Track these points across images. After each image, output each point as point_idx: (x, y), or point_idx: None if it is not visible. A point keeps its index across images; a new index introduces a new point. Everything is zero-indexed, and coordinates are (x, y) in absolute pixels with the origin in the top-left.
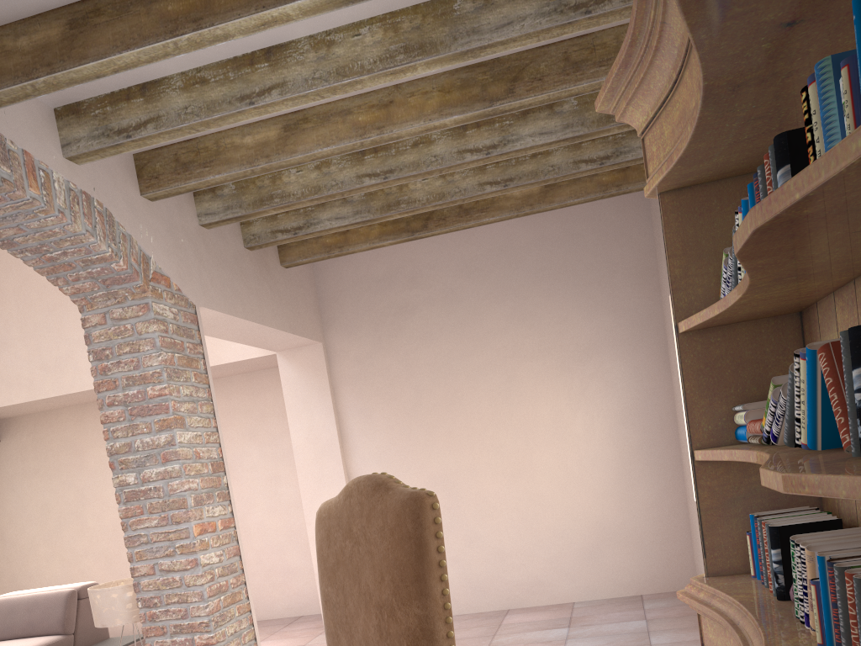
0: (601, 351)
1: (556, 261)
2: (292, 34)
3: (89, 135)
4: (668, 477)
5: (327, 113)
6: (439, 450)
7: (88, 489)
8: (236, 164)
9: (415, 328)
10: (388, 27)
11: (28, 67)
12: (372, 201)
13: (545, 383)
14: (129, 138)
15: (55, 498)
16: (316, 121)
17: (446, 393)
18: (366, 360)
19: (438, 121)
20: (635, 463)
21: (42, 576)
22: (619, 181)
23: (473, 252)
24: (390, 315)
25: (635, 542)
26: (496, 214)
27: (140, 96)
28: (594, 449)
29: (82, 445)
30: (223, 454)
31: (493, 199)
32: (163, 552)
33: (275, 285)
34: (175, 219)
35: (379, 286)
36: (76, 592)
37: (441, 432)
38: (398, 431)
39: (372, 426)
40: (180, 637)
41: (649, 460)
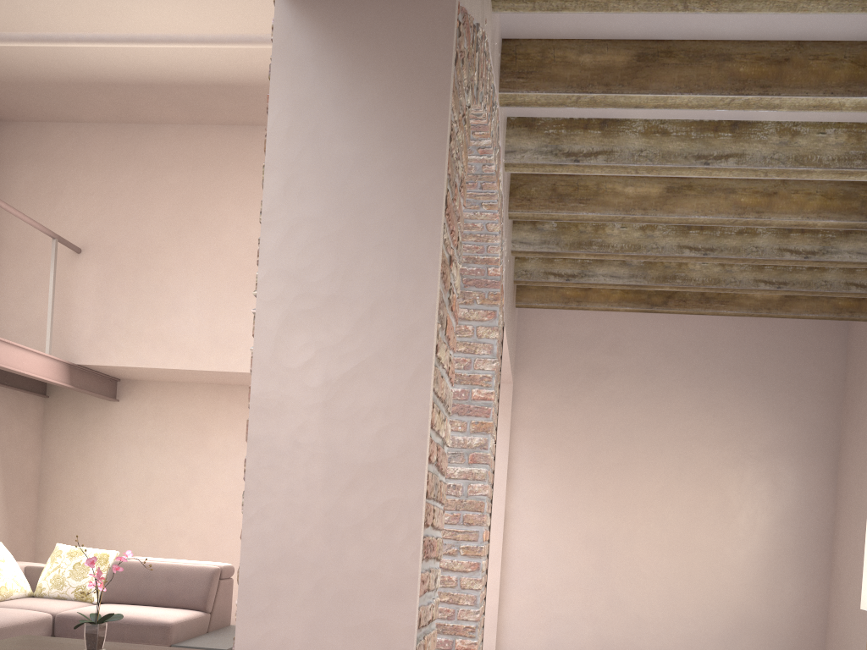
0: (776, 453)
1: (752, 362)
2: (766, 116)
3: (537, 149)
4: (815, 582)
5: (712, 187)
6: (601, 510)
7: (202, 470)
8: (612, 208)
9: (605, 391)
10: (853, 134)
11: (584, 81)
12: (649, 269)
13: (717, 471)
14: (577, 162)
15: (163, 471)
16: (699, 191)
17: (620, 458)
18: (549, 410)
19: (814, 221)
20: (786, 563)
21: (125, 547)
22: (853, 308)
23: (676, 336)
24: (583, 373)
25: (771, 636)
26: (734, 309)
27: (598, 129)
28: (751, 542)
29: (208, 424)
30: (494, 468)
31: (734, 295)
32: (445, 549)
33: (513, 321)
34: (509, 240)
35: (579, 345)
36: (220, 571)
37: (607, 494)
38: (566, 483)
39: (541, 473)
40: (439, 637)
41: (800, 563)
